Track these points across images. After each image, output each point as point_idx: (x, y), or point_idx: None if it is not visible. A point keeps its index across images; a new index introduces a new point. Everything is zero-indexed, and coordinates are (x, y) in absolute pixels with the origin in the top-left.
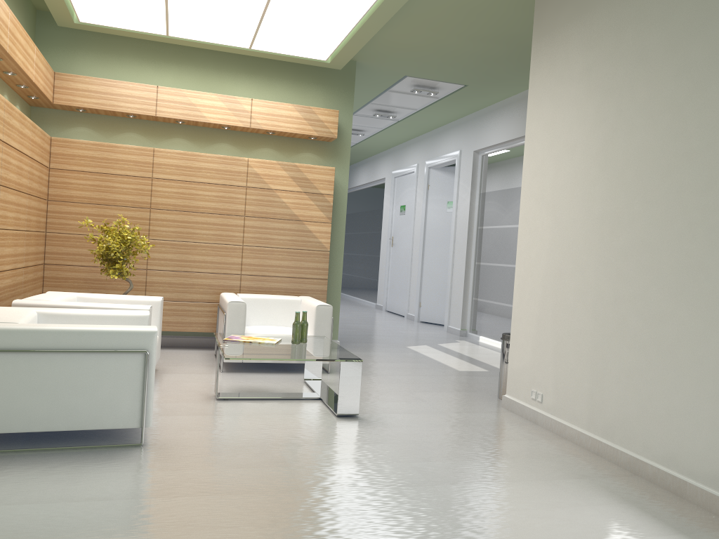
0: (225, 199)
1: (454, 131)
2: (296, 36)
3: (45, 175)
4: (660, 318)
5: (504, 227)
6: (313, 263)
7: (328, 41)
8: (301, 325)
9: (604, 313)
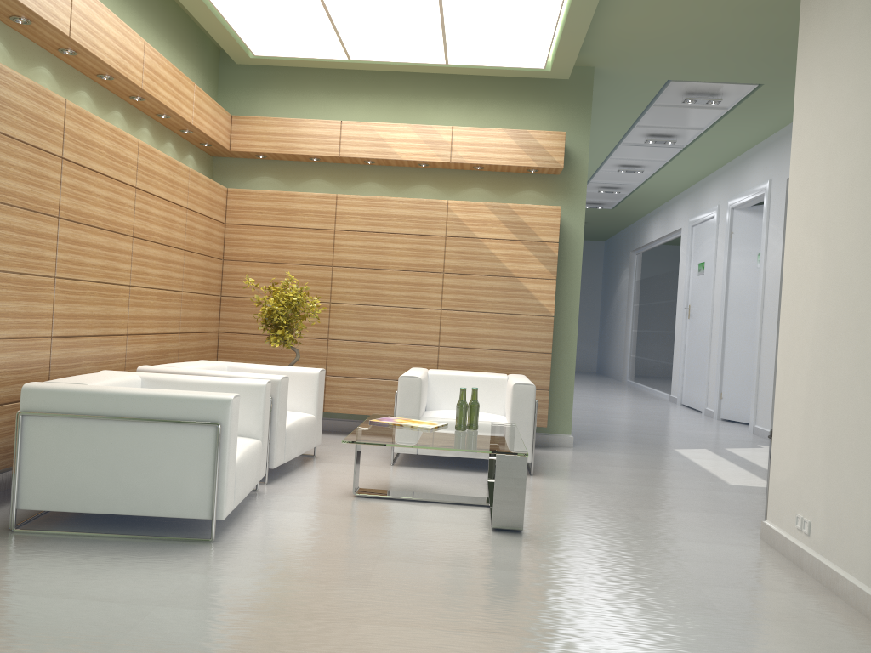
0: (419, 252)
1: (763, 155)
2: (494, 38)
3: (219, 231)
4: None
5: None
6: (532, 332)
7: (536, 40)
8: (469, 406)
9: None
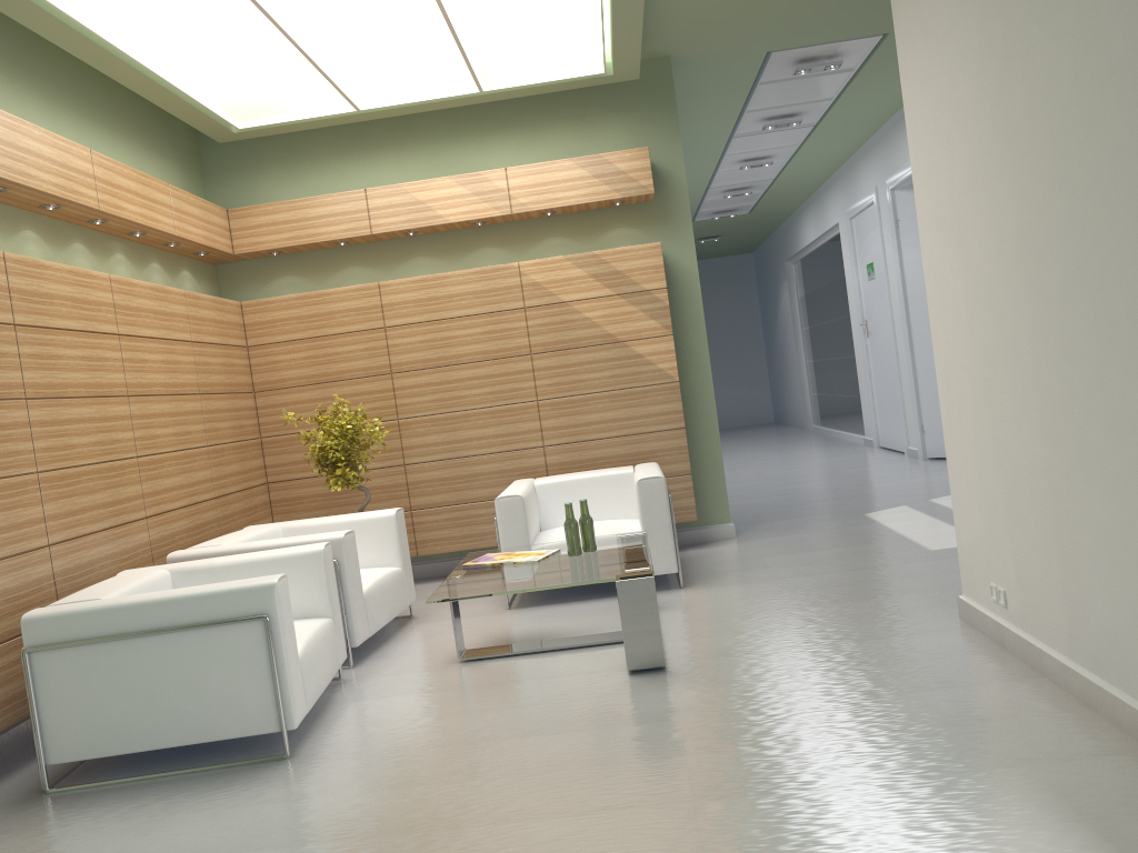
0: (496, 335)
1: None
2: (531, 51)
3: (240, 358)
4: (1132, 426)
5: None
6: (655, 406)
7: (583, 42)
8: (580, 523)
9: (1055, 426)
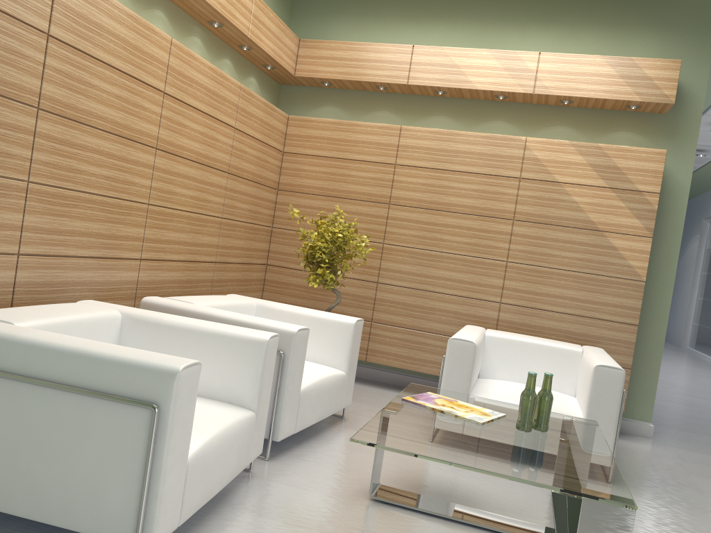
0: (487, 195)
1: None
2: None
3: (274, 158)
4: None
5: None
6: (615, 298)
7: None
8: (539, 398)
9: None
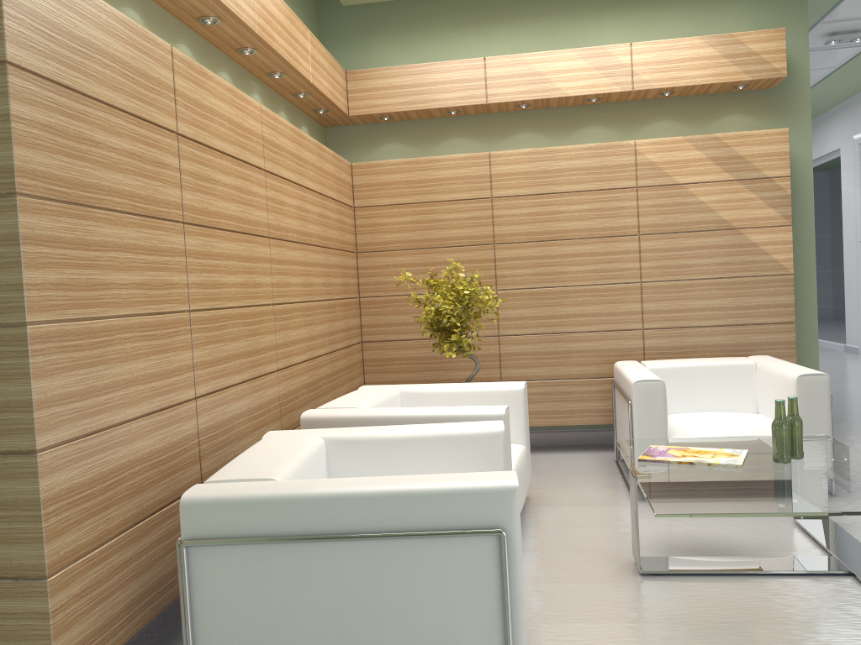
0: (604, 213)
1: None
2: None
3: (349, 217)
4: None
5: None
6: (765, 298)
7: None
8: (789, 424)
9: None
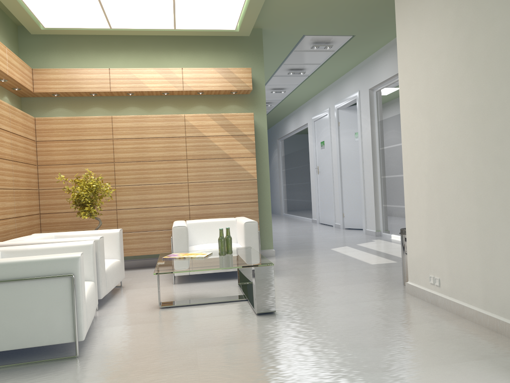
0: (170, 148)
1: (352, 77)
2: (206, 11)
3: (32, 146)
4: None
5: (400, 144)
6: (245, 190)
7: (231, 11)
8: (226, 239)
9: (487, 198)
